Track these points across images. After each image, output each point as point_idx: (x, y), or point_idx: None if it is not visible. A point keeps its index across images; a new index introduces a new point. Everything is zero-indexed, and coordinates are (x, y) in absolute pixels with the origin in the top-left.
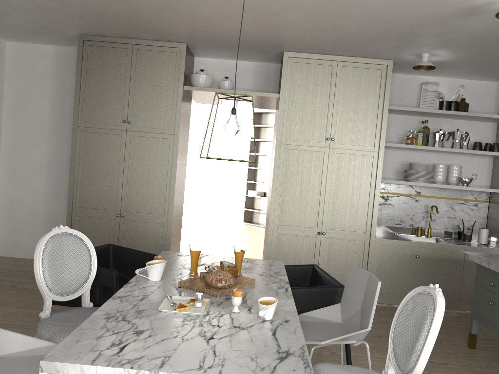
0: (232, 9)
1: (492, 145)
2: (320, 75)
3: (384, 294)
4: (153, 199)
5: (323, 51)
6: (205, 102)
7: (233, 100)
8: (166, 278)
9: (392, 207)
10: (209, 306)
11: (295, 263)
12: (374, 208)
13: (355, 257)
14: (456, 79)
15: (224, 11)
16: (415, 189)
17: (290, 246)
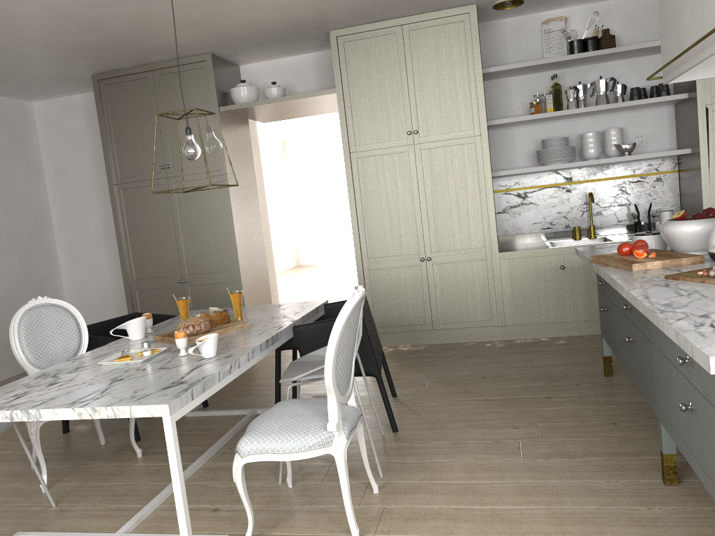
0: (212, 2)
1: (658, 87)
2: (383, 50)
3: (527, 326)
4: (215, 255)
5: (376, 18)
6: (270, 119)
7: (193, 118)
8: (152, 336)
9: (534, 206)
10: (162, 354)
11: (400, 303)
12: (488, 213)
13: (477, 283)
14: (595, 3)
15: (206, 6)
16: (563, 175)
17: (390, 283)
